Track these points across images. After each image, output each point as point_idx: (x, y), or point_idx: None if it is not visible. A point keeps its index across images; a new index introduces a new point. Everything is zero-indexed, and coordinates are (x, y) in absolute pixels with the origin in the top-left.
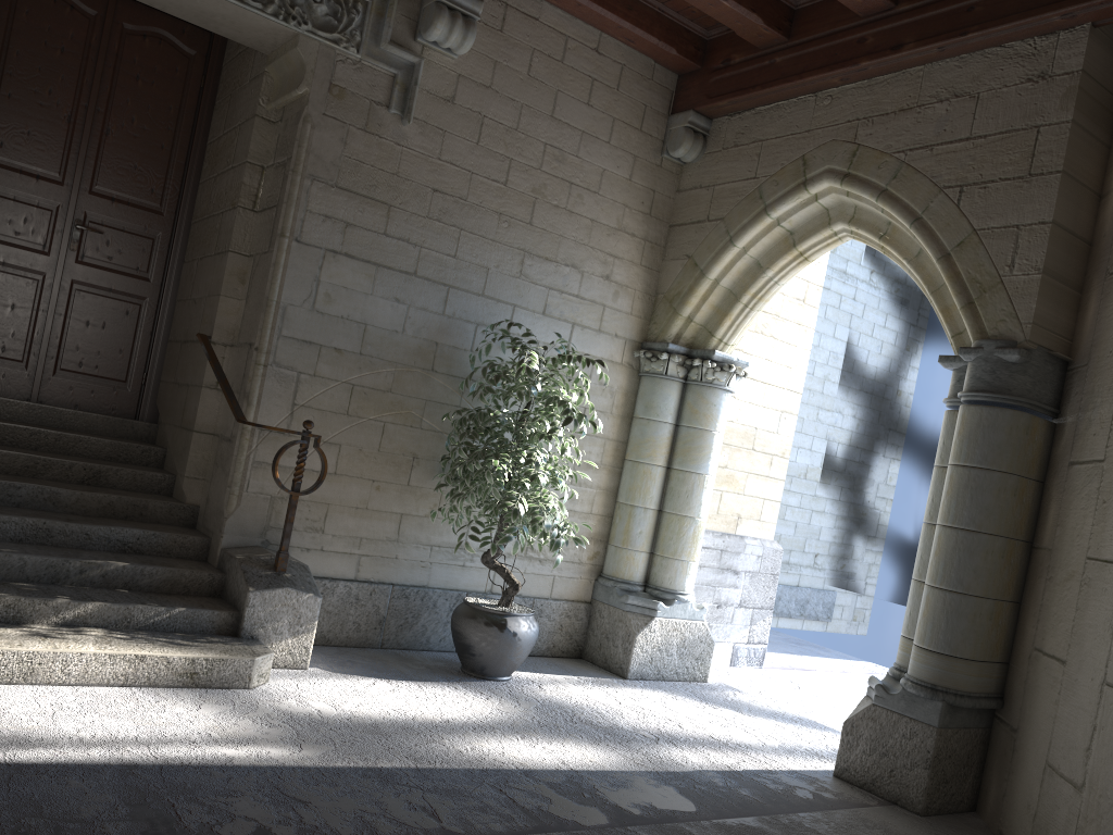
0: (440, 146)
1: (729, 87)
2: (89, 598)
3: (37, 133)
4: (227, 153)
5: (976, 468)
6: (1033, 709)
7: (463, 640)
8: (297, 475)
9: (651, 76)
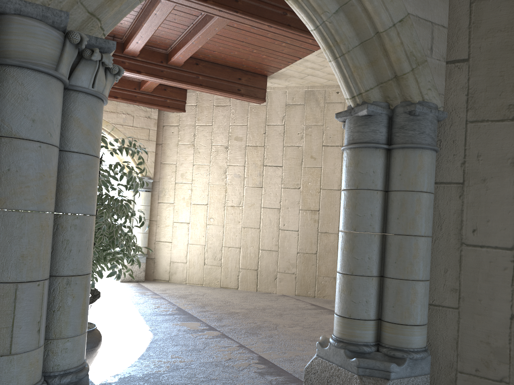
0: None
1: None
2: None
3: None
4: None
5: (146, 205)
6: (160, 253)
7: None
8: None
9: None
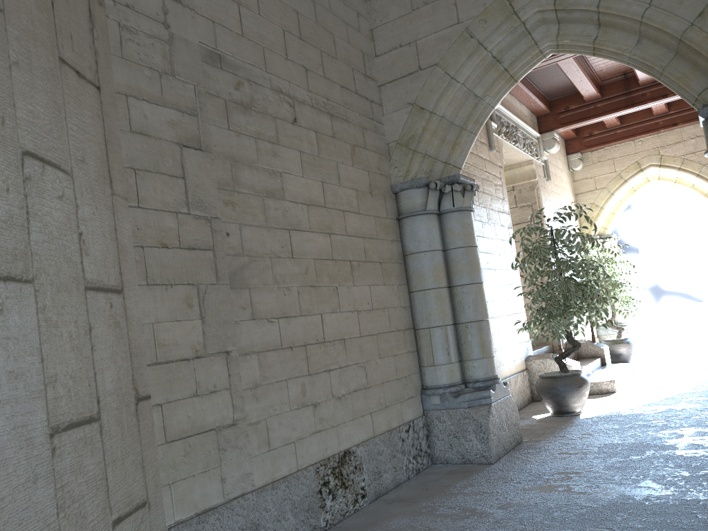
0: (551, 186)
1: (596, 142)
2: (586, 363)
3: None
4: None
5: None
6: None
7: (620, 352)
8: None
9: (562, 143)
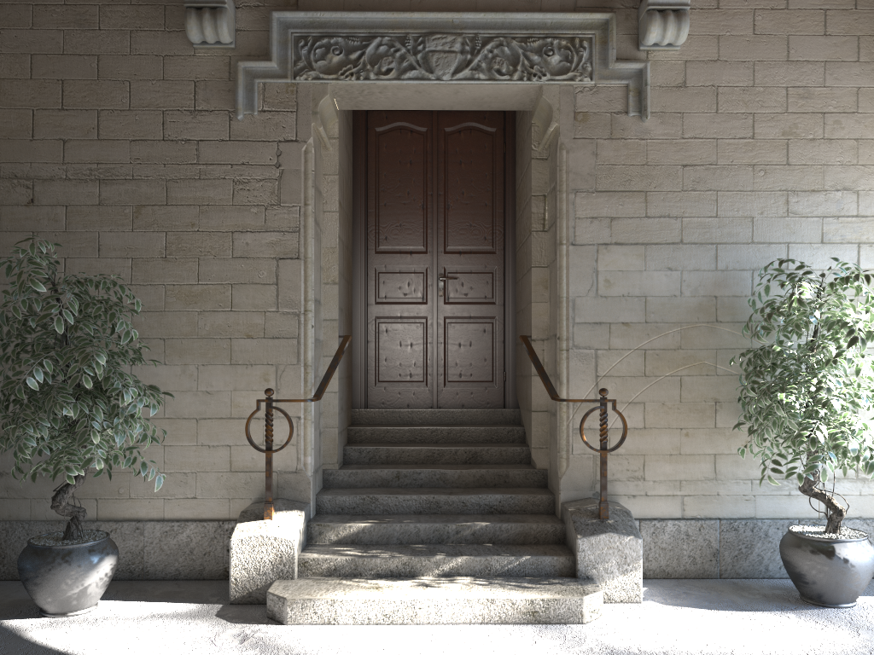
0: (681, 127)
1: None
2: (459, 553)
3: (405, 223)
4: (523, 194)
5: None
6: None
7: (792, 569)
8: (601, 436)
9: None
